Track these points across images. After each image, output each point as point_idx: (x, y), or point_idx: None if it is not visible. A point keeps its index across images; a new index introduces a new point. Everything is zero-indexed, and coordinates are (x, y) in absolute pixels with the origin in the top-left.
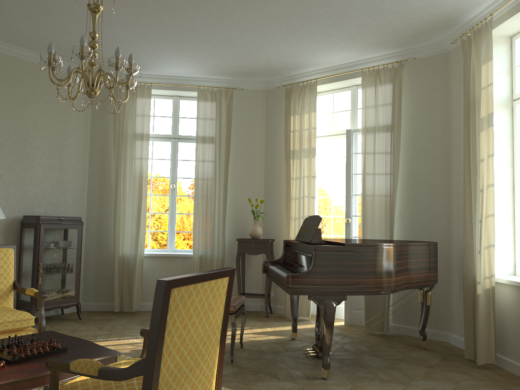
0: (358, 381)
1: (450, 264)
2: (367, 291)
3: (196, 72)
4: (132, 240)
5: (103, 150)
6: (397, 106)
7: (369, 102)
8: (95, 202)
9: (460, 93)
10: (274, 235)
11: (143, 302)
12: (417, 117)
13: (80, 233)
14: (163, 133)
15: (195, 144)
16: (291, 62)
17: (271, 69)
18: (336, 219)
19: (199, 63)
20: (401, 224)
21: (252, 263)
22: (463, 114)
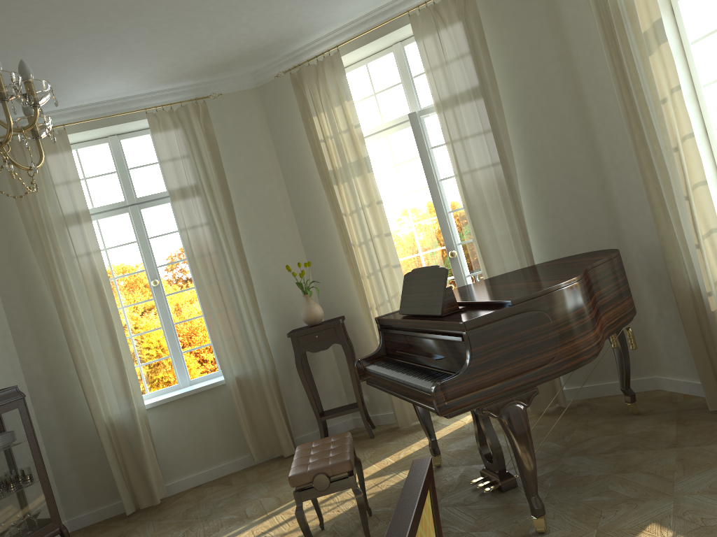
0: (595, 516)
1: (630, 275)
2: (566, 368)
3: (135, 87)
4: (119, 392)
5: (16, 259)
6: (483, 55)
7: (436, 60)
8: (33, 350)
9: (579, 7)
10: (341, 309)
11: (168, 481)
12: (516, 64)
13: (25, 413)
14: (110, 202)
15: (169, 205)
16: (291, 29)
17: (260, 49)
18: (429, 256)
19: (137, 68)
20: (538, 236)
21: (320, 362)
22: (603, 36)
